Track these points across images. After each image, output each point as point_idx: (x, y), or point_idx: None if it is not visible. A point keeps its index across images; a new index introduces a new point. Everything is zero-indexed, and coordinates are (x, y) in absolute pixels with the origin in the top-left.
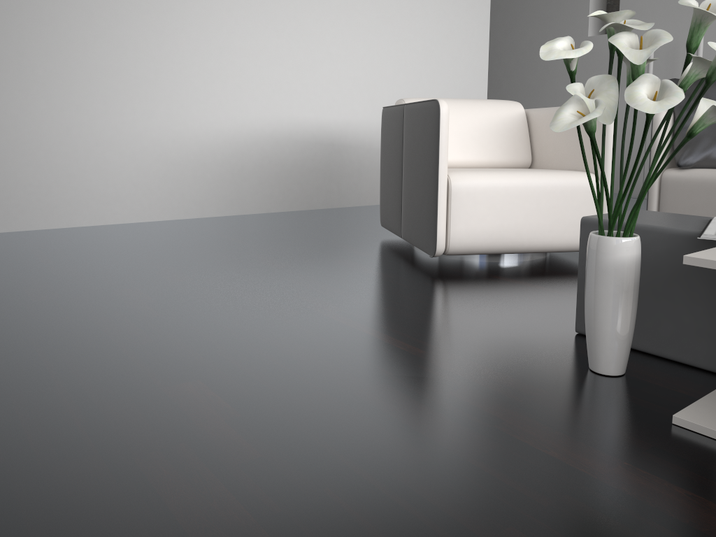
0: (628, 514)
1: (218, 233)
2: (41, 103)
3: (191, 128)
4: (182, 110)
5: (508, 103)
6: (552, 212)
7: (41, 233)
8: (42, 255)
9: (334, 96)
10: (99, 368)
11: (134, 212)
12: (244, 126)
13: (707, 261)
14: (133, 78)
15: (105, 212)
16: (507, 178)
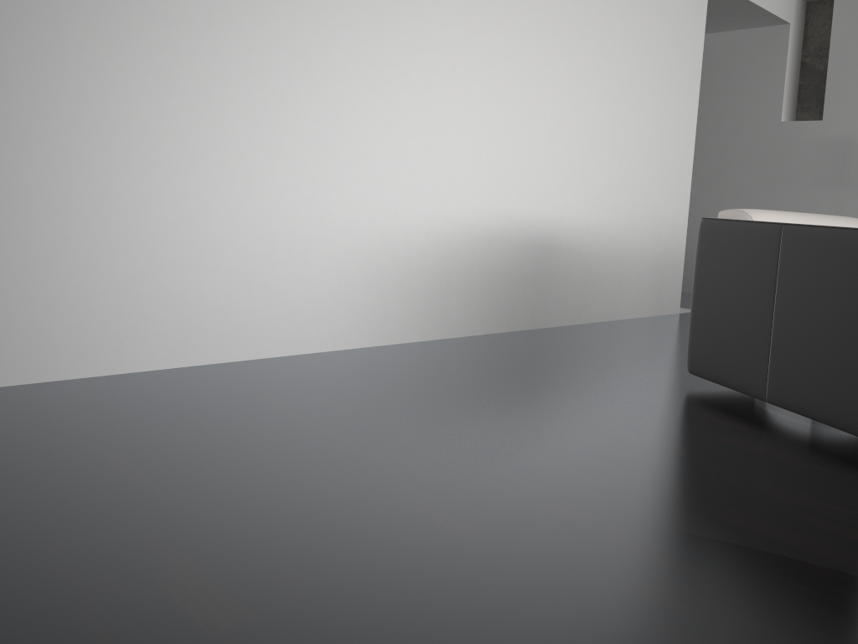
0: None
1: (478, 377)
2: (239, 184)
3: (402, 222)
4: (395, 198)
5: None
6: None
7: (235, 370)
8: (310, 422)
9: (550, 185)
10: None
11: (331, 337)
12: (457, 220)
13: None
14: (346, 153)
15: (299, 336)
16: None
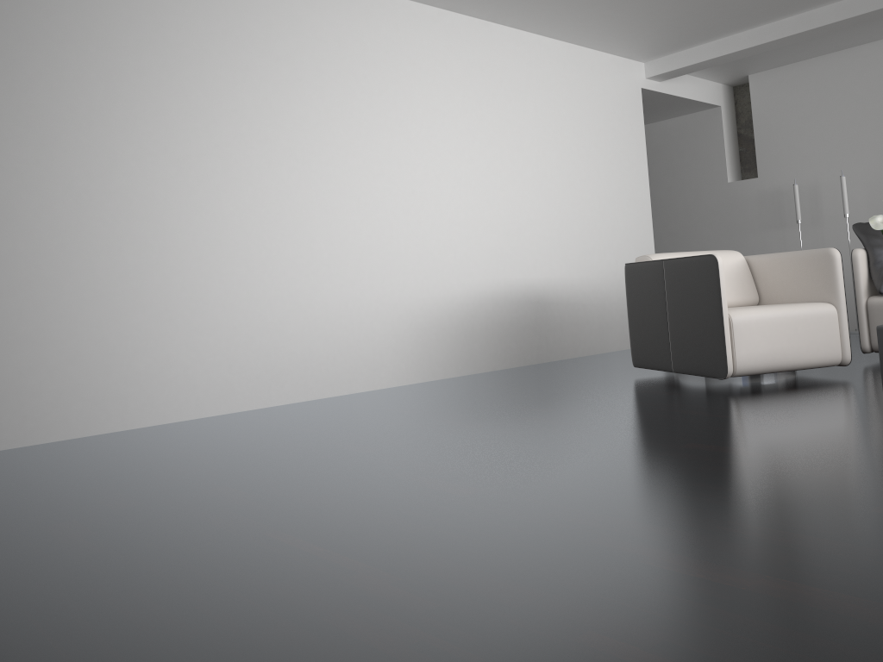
0: None
1: (494, 386)
2: (327, 282)
3: (432, 295)
4: (426, 280)
5: (730, 252)
6: (806, 335)
7: (338, 399)
8: (391, 409)
9: (536, 257)
10: (617, 445)
11: (395, 377)
12: (471, 290)
13: None
14: (390, 254)
15: (374, 378)
16: (771, 311)
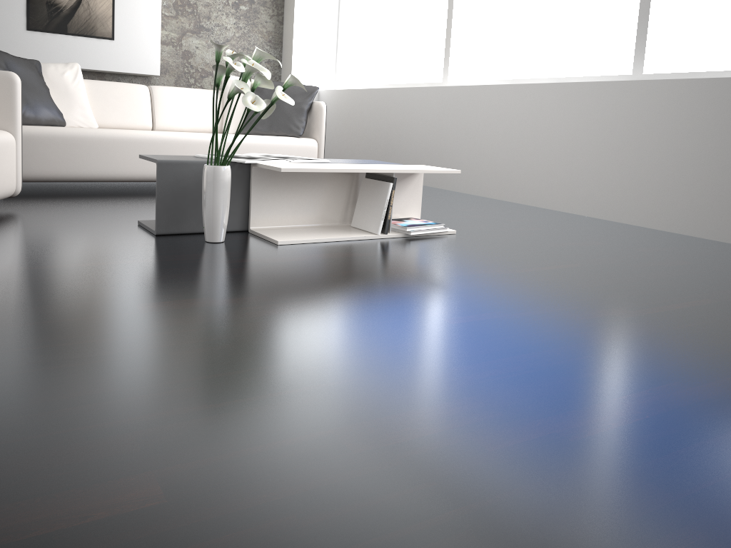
0: (338, 260)
1: None
2: None
3: None
4: None
5: None
6: None
7: None
8: None
9: None
10: (65, 330)
11: None
12: None
13: (290, 169)
14: None
15: None
16: None
